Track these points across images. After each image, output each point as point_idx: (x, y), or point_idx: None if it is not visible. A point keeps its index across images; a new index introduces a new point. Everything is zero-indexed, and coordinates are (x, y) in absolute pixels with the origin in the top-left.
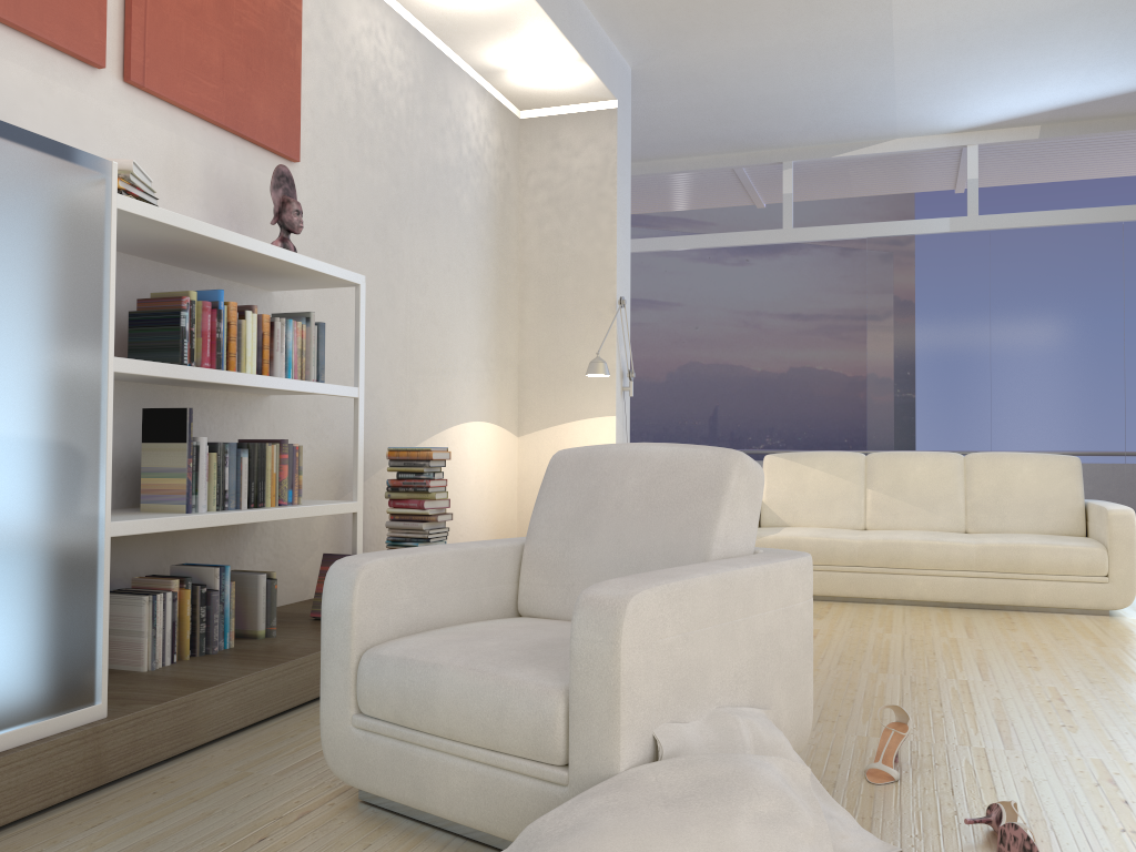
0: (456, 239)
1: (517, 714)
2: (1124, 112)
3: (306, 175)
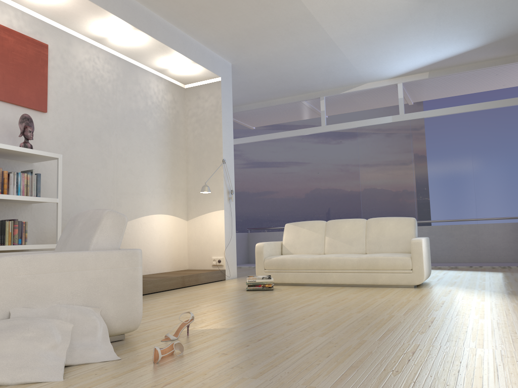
0: (144, 139)
1: None
2: (463, 63)
3: (53, 117)
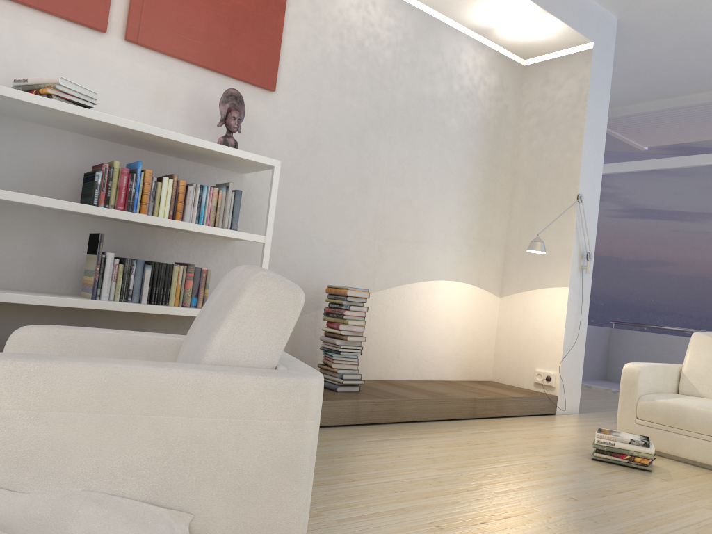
0: (440, 149)
1: None
2: None
3: (285, 100)
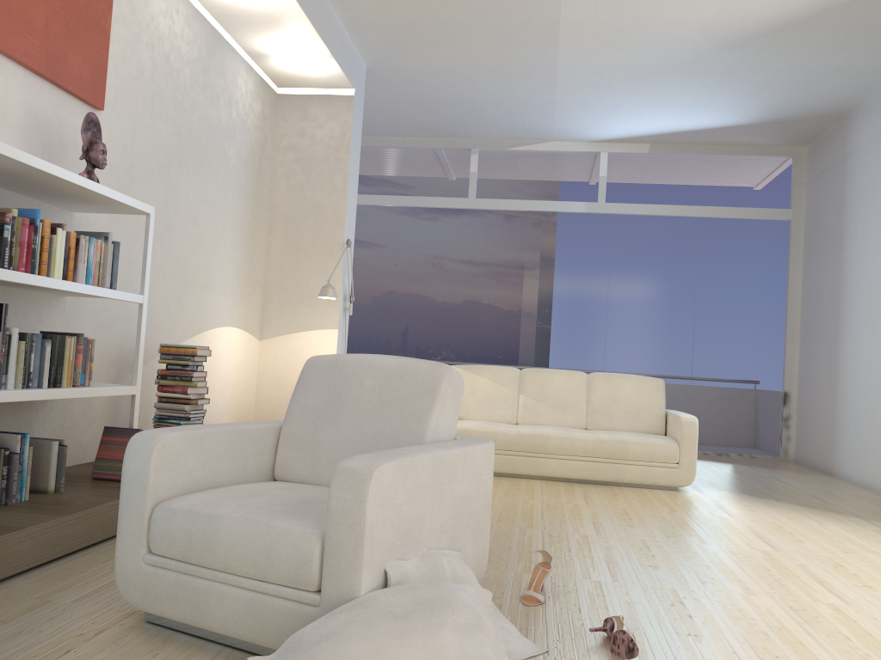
0: (222, 182)
1: (283, 553)
2: (704, 141)
3: (108, 121)
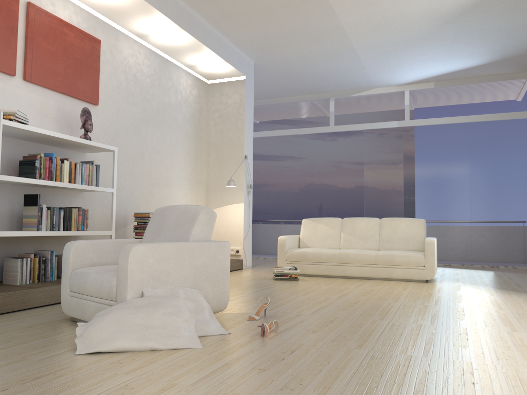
0: (174, 132)
1: (105, 285)
2: (467, 76)
3: (102, 110)
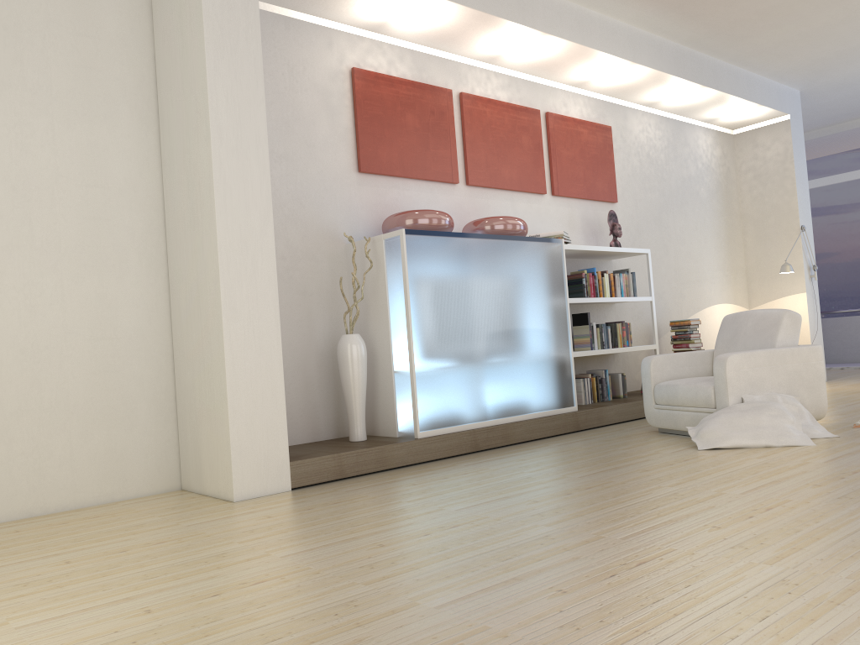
0: (698, 212)
1: (700, 394)
2: None
3: (620, 206)
